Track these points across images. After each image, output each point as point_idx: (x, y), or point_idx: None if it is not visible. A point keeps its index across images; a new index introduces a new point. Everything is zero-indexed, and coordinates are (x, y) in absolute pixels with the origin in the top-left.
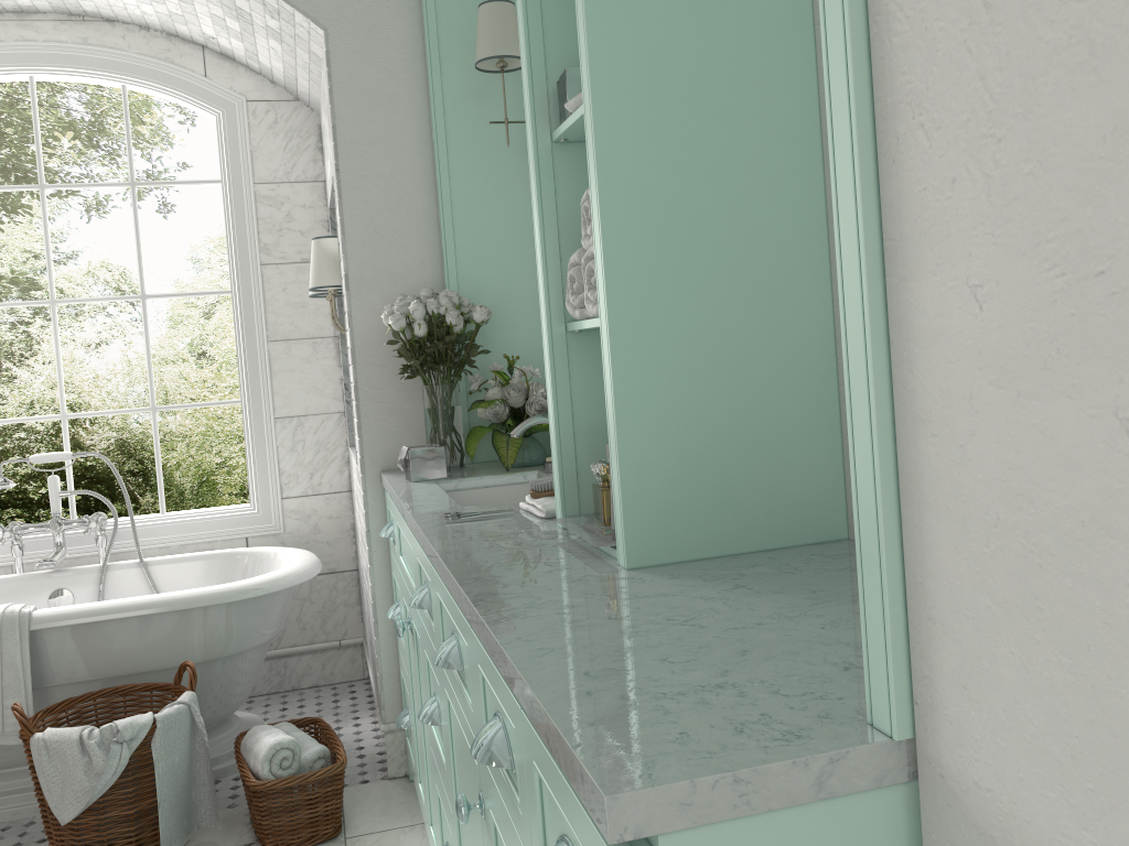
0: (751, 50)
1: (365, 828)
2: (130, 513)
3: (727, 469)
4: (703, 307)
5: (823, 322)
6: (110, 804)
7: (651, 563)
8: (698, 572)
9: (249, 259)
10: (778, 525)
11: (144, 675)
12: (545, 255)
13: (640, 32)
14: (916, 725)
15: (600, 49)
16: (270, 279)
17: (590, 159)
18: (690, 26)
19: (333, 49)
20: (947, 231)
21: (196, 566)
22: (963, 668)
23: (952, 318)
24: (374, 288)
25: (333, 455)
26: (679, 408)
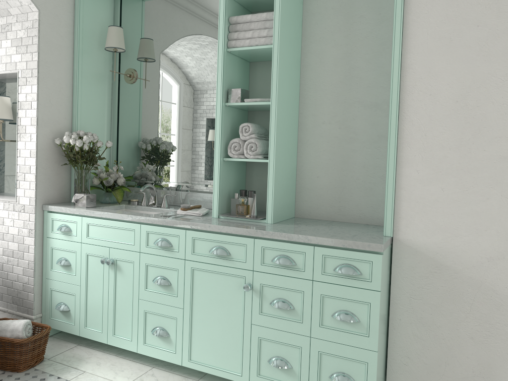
0: (293, 100)
1: (52, 354)
2: None
3: (284, 199)
4: (284, 160)
5: (295, 166)
6: None
7: (275, 222)
8: (288, 223)
9: None
10: (288, 213)
11: None
12: (221, 137)
13: (282, 92)
14: (393, 234)
15: (278, 95)
16: None
17: (272, 120)
18: (287, 92)
19: (41, 19)
20: (412, 162)
21: None
22: (406, 223)
23: (411, 174)
24: (47, 125)
25: None
26: (280, 184)
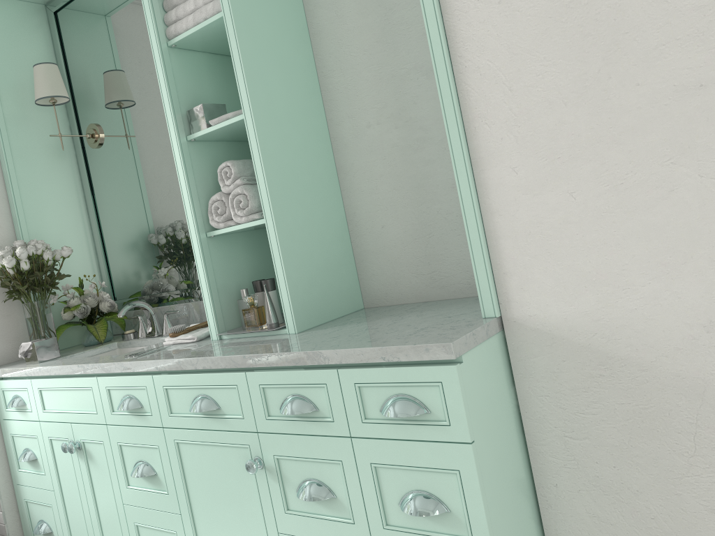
0: (303, 100)
1: None
2: None
3: (323, 283)
4: (305, 211)
5: (342, 216)
6: None
7: (305, 329)
8: (331, 325)
9: None
10: (342, 305)
11: None
12: (191, 198)
13: (266, 89)
14: (501, 311)
15: (253, 95)
16: None
17: (253, 145)
18: (282, 88)
19: None
20: (500, 153)
21: None
22: (520, 282)
23: (505, 178)
24: None
25: None
26: (304, 257)
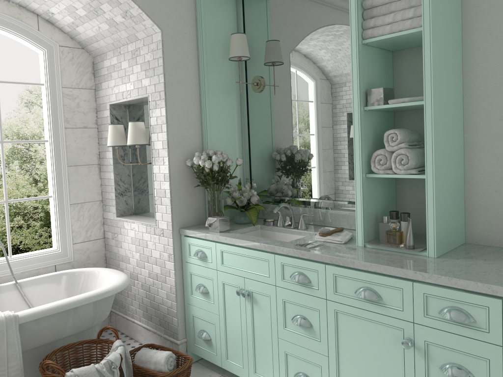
0: (454, 94)
1: None
2: (7, 258)
3: (449, 224)
4: (447, 173)
5: (462, 177)
6: None
7: (439, 255)
8: (458, 256)
9: (59, 125)
10: (456, 240)
11: (64, 339)
12: (361, 149)
13: (440, 86)
14: None
15: (434, 91)
16: (69, 135)
17: (427, 125)
18: (446, 85)
19: (164, 39)
20: None
21: (45, 282)
22: None
23: None
24: (178, 147)
25: (96, 221)
26: (443, 205)
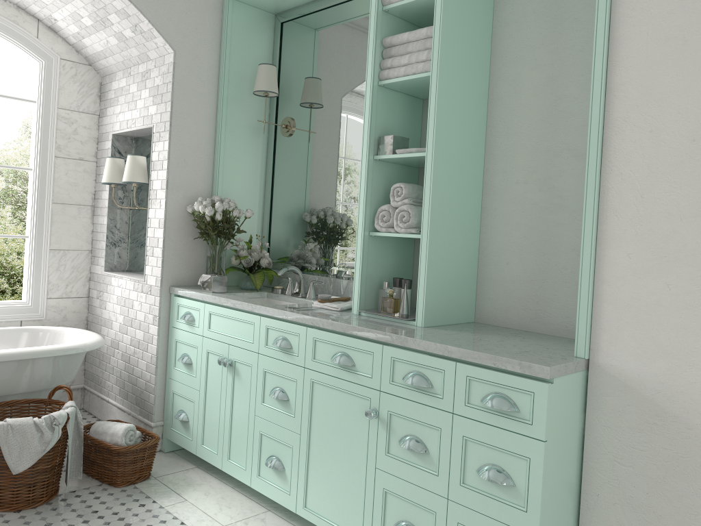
0: (470, 150)
1: (161, 473)
2: None
3: (450, 294)
4: (450, 236)
5: (476, 246)
6: (39, 462)
7: (429, 325)
8: (449, 328)
9: (48, 152)
10: (459, 315)
11: (10, 396)
12: (365, 203)
13: (447, 138)
14: (590, 355)
15: (437, 141)
16: (59, 166)
17: (427, 178)
18: (458, 139)
19: (177, 62)
20: (621, 240)
21: (3, 336)
22: (610, 338)
23: (619, 259)
24: (179, 189)
25: (81, 275)
26: (441, 271)
